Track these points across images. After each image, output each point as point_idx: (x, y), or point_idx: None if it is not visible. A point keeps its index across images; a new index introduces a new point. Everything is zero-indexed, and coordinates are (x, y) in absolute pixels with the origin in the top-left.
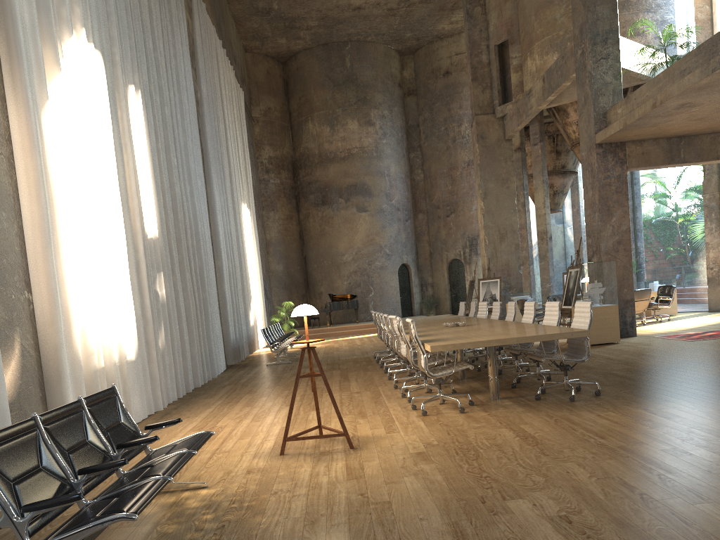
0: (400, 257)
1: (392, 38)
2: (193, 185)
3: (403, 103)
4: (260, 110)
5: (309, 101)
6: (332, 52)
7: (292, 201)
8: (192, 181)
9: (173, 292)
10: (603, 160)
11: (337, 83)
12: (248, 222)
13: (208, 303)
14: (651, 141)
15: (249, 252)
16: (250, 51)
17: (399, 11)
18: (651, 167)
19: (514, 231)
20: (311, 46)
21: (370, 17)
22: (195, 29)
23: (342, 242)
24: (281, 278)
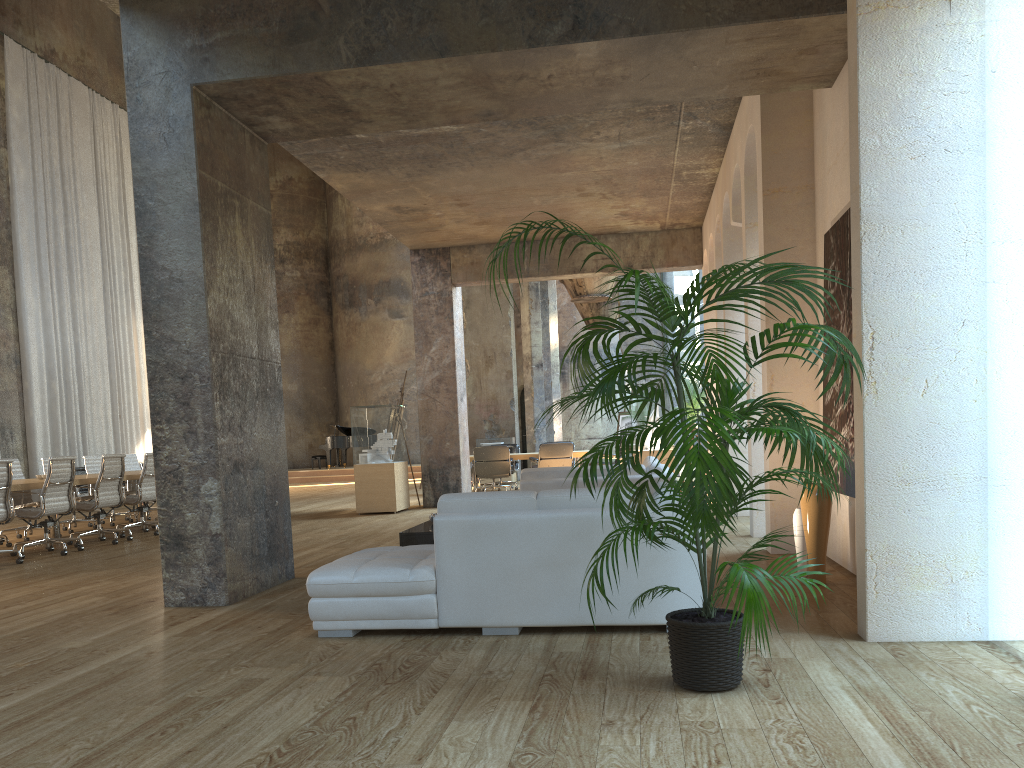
0: None
1: None
2: None
3: None
4: (276, 181)
5: None
6: None
7: (319, 300)
8: None
9: None
10: (420, 271)
11: None
12: None
13: None
14: (483, 247)
15: None
16: None
17: None
18: (488, 282)
19: (505, 354)
20: None
21: None
22: (8, 101)
23: (369, 357)
24: (295, 401)
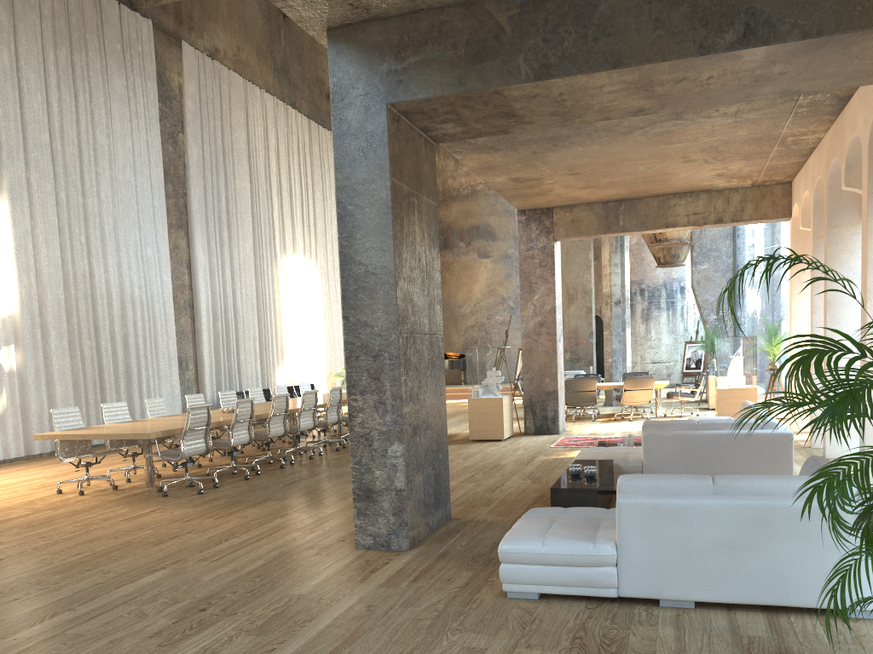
0: None
1: None
2: (121, 257)
3: None
4: None
5: None
6: None
7: None
8: (120, 252)
9: (39, 361)
10: (526, 229)
11: None
12: (306, 275)
13: (132, 367)
14: (583, 206)
15: (298, 307)
16: None
17: None
18: (586, 237)
19: (586, 292)
20: None
21: None
22: (185, 94)
23: (460, 292)
24: None
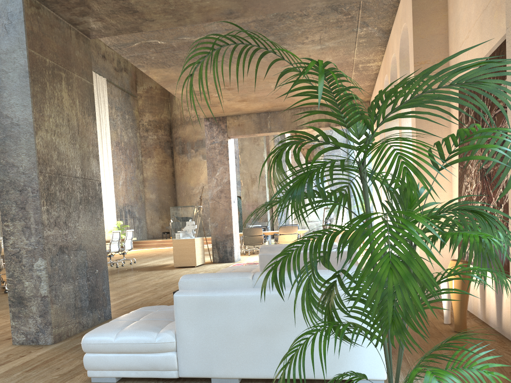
0: None
1: None
2: None
3: None
4: (143, 88)
5: None
6: None
7: (166, 151)
8: None
9: None
10: (210, 130)
11: None
12: None
13: None
14: (245, 116)
15: None
16: None
17: None
18: (248, 135)
19: (262, 177)
20: None
21: None
22: None
23: (192, 180)
24: (154, 203)
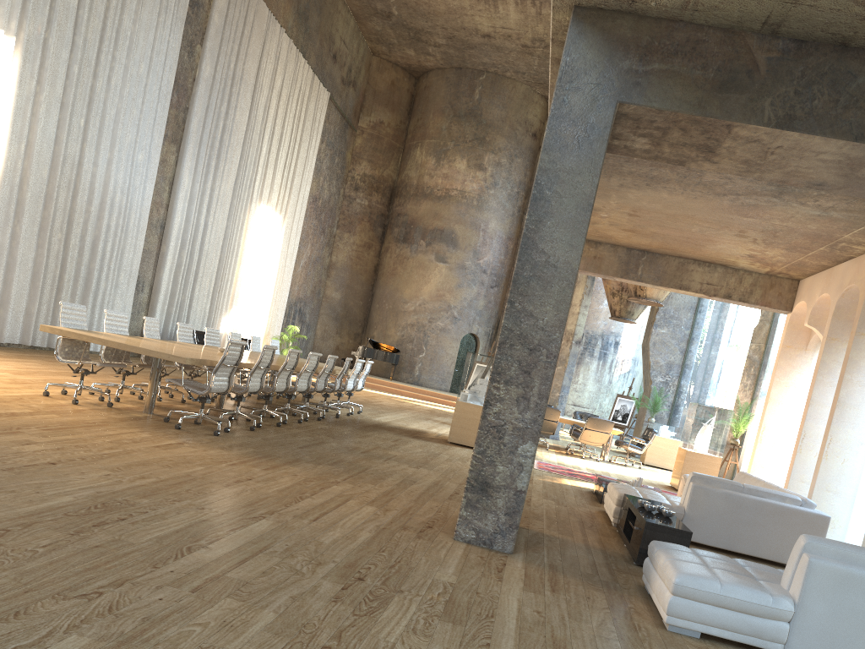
0: (469, 325)
1: (535, 80)
2: (114, 154)
3: (535, 156)
4: (370, 121)
5: (425, 126)
6: (463, 78)
7: (377, 229)
8: (114, 149)
9: (6, 240)
10: None
11: (458, 113)
12: (273, 228)
13: (94, 274)
14: (608, 246)
15: (257, 259)
16: (378, 55)
17: (536, 51)
18: (603, 276)
19: None
20: (444, 67)
21: (503, 49)
22: (214, 6)
23: (409, 288)
24: (335, 307)
